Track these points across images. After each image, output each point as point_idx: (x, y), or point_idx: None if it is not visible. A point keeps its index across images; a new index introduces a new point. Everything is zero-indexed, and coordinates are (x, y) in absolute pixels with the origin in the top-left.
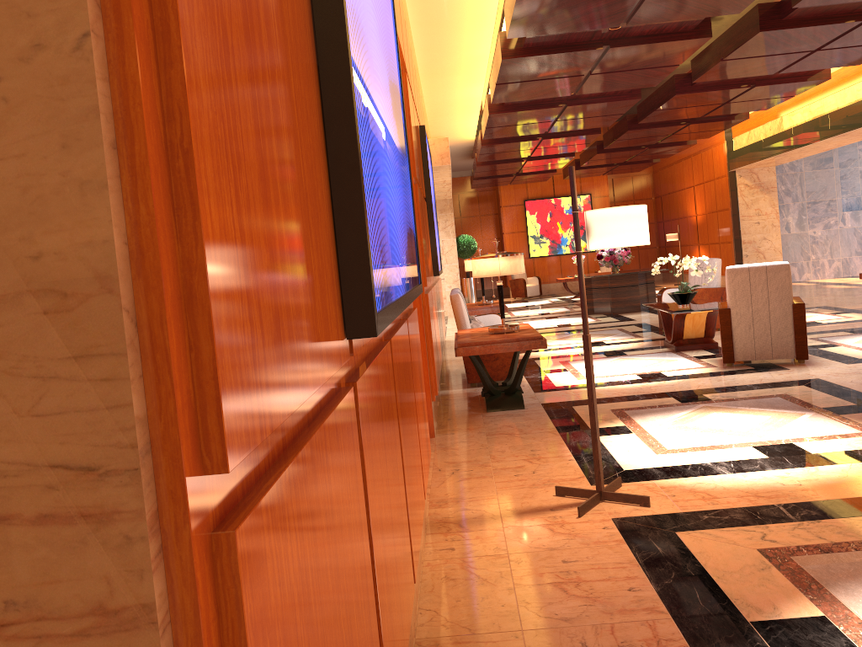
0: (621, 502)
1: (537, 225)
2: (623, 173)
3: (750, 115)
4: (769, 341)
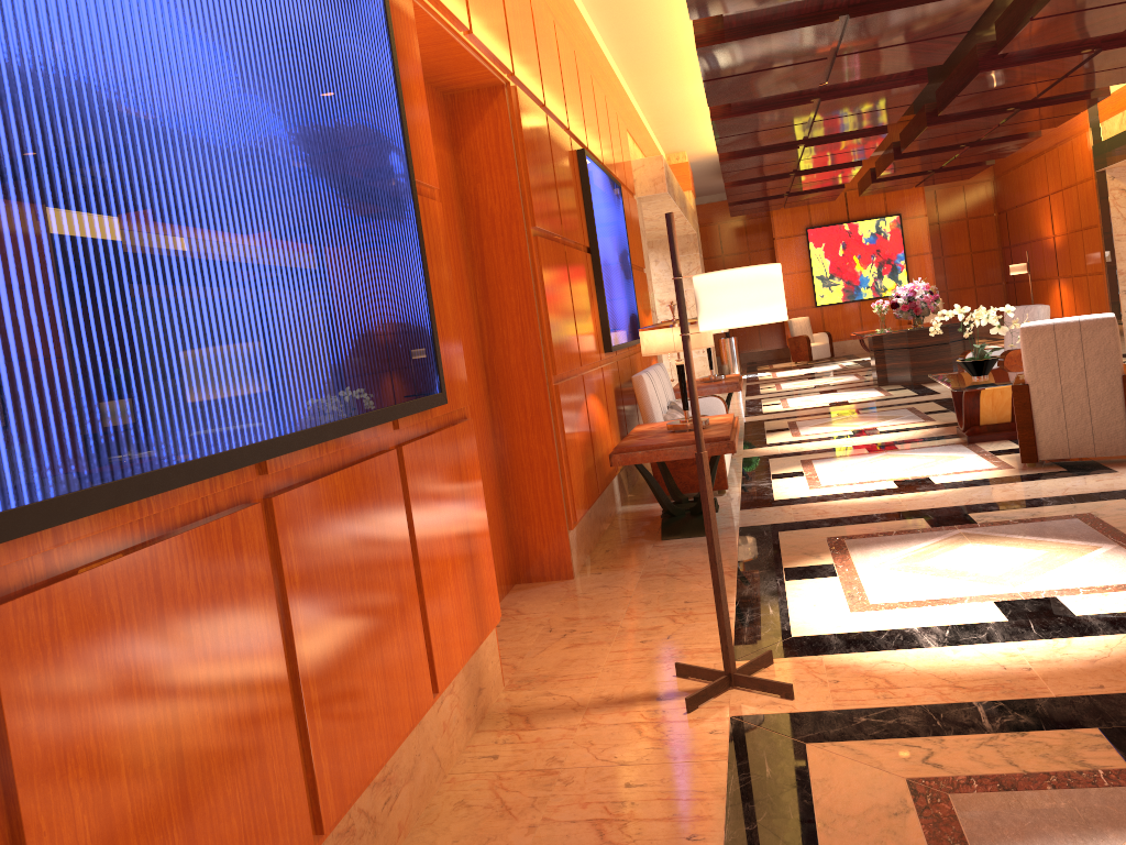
0: (757, 690)
1: (825, 261)
2: (945, 182)
3: (1123, 89)
4: (1089, 430)
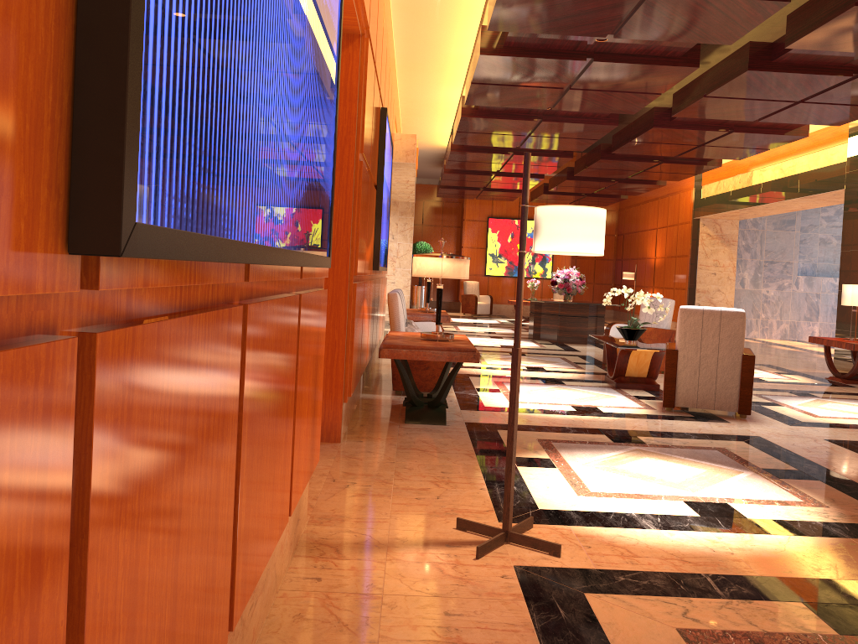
0: (528, 547)
1: (497, 244)
2: (590, 205)
3: (722, 166)
4: (713, 390)
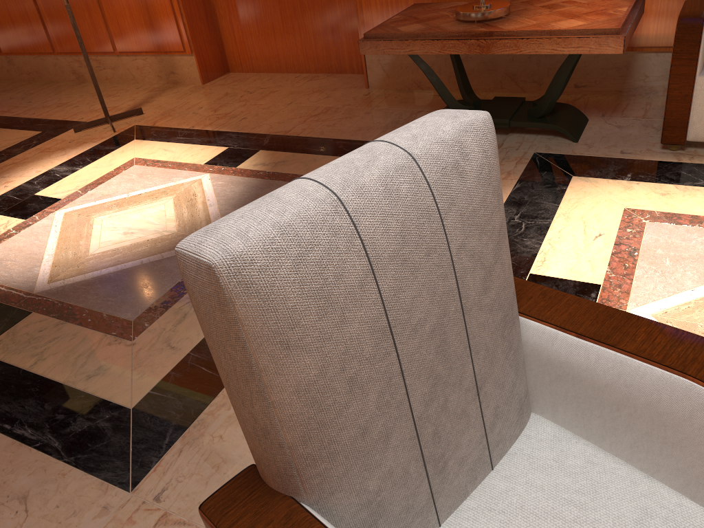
0: (94, 126)
1: None
2: None
3: None
4: None
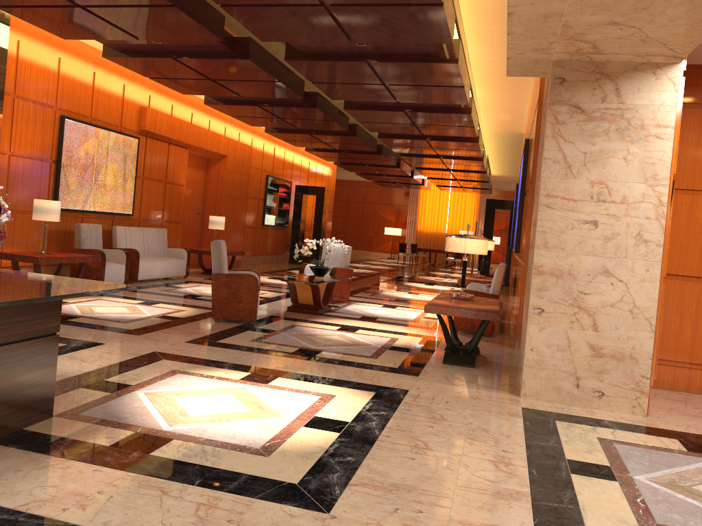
0: None
1: None
2: None
3: None
4: None
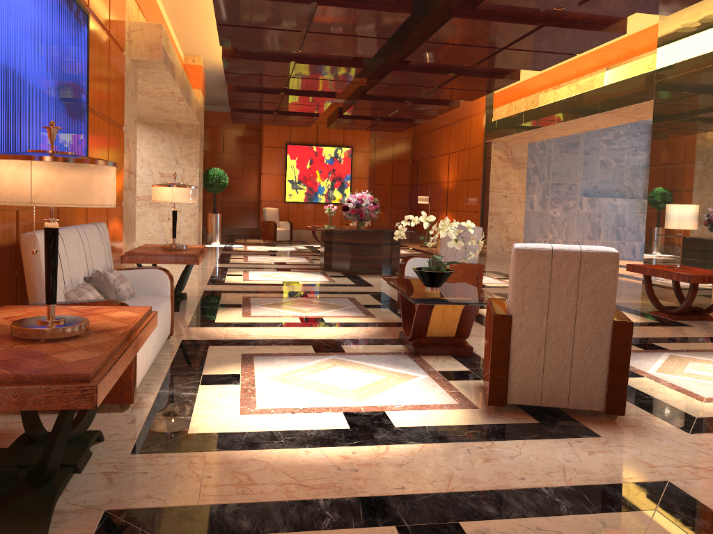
0: None
1: (296, 170)
2: (385, 131)
3: (514, 87)
4: (567, 378)
